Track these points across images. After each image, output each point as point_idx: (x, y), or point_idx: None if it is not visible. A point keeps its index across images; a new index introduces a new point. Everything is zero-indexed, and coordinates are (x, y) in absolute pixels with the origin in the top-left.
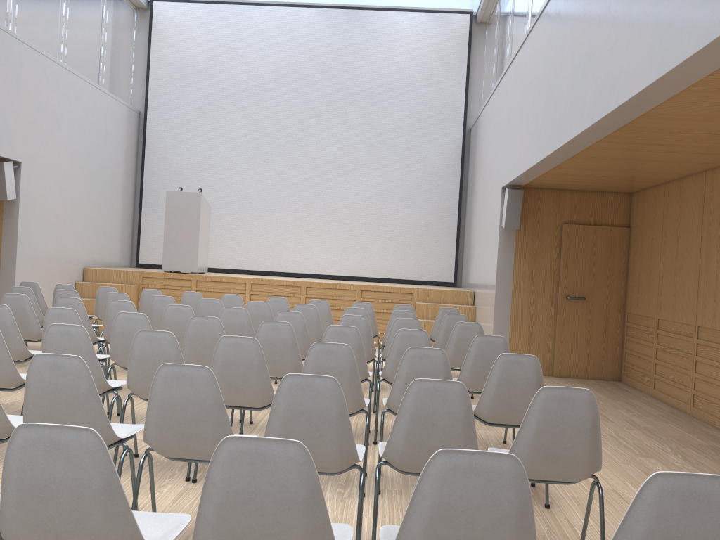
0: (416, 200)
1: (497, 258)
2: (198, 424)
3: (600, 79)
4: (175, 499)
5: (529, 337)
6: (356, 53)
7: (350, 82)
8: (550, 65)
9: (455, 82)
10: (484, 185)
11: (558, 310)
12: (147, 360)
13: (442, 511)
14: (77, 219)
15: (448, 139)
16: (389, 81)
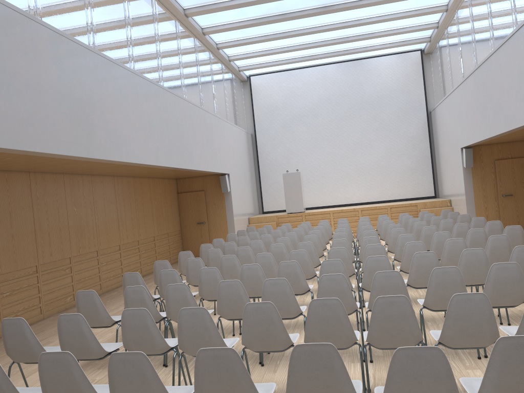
0: (406, 155)
1: (463, 182)
2: None
3: (505, 115)
4: None
5: (486, 218)
6: (361, 83)
7: (360, 99)
8: (480, 99)
9: (418, 88)
10: (447, 144)
11: (499, 202)
12: None
13: (492, 247)
14: (244, 194)
15: (418, 119)
16: (381, 94)
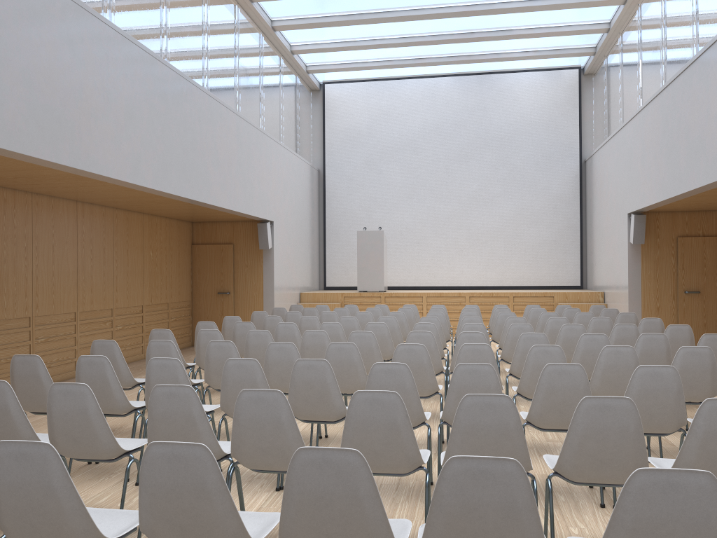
0: (544, 222)
1: (627, 266)
2: None
3: (709, 158)
4: None
5: None
6: (487, 109)
7: (483, 132)
8: (668, 135)
9: (570, 124)
10: (607, 209)
11: (679, 302)
12: None
13: (683, 368)
14: (296, 257)
15: (567, 170)
16: (515, 128)
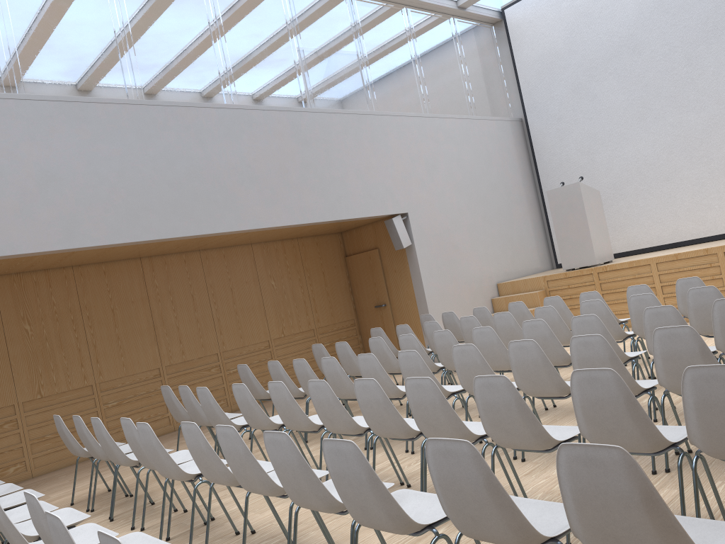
0: None
1: None
2: (299, 482)
3: None
4: (391, 535)
5: None
6: None
7: None
8: None
9: None
10: None
11: None
12: (366, 405)
13: None
14: (477, 242)
15: None
16: None
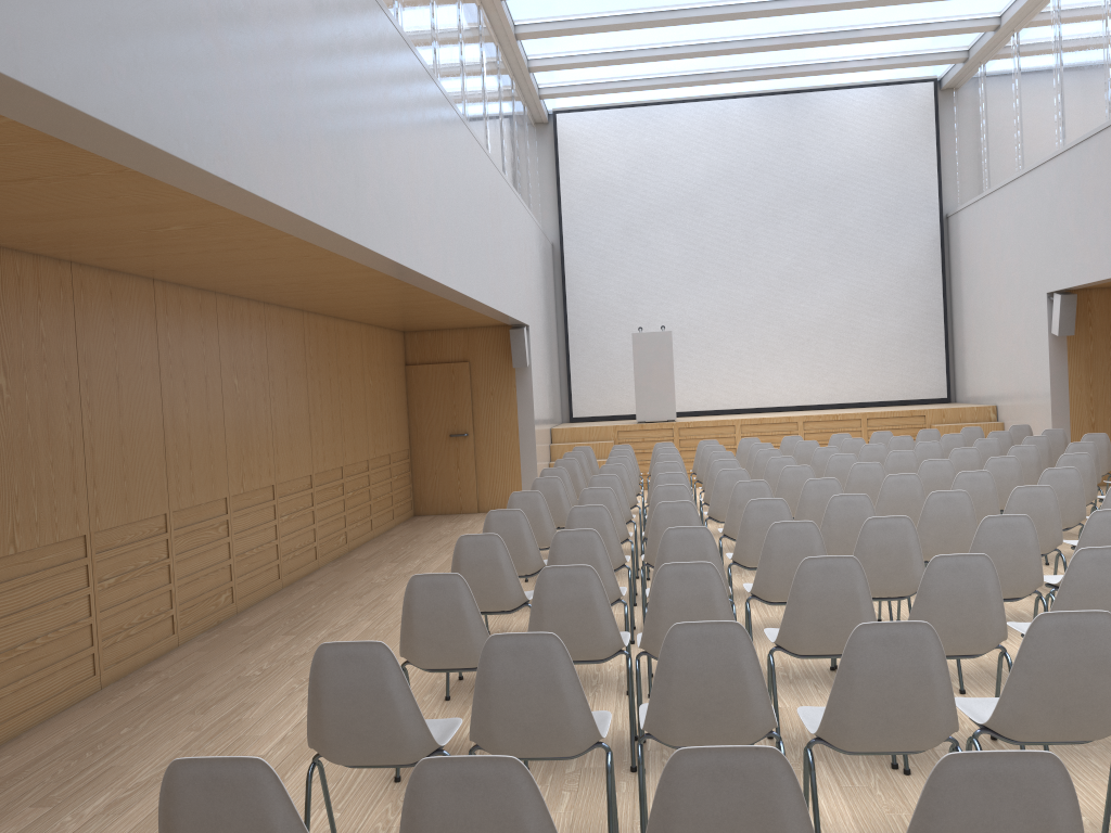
0: (892, 307)
1: (1049, 367)
2: (1068, 503)
3: None
4: None
5: None
6: (802, 144)
7: (798, 179)
8: None
9: (924, 164)
10: (1001, 286)
11: None
12: (930, 481)
13: None
14: (545, 376)
15: (922, 231)
16: (844, 172)
